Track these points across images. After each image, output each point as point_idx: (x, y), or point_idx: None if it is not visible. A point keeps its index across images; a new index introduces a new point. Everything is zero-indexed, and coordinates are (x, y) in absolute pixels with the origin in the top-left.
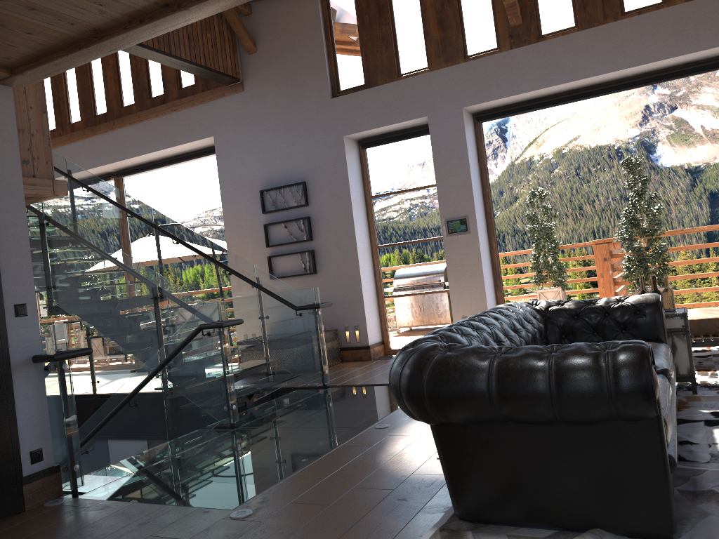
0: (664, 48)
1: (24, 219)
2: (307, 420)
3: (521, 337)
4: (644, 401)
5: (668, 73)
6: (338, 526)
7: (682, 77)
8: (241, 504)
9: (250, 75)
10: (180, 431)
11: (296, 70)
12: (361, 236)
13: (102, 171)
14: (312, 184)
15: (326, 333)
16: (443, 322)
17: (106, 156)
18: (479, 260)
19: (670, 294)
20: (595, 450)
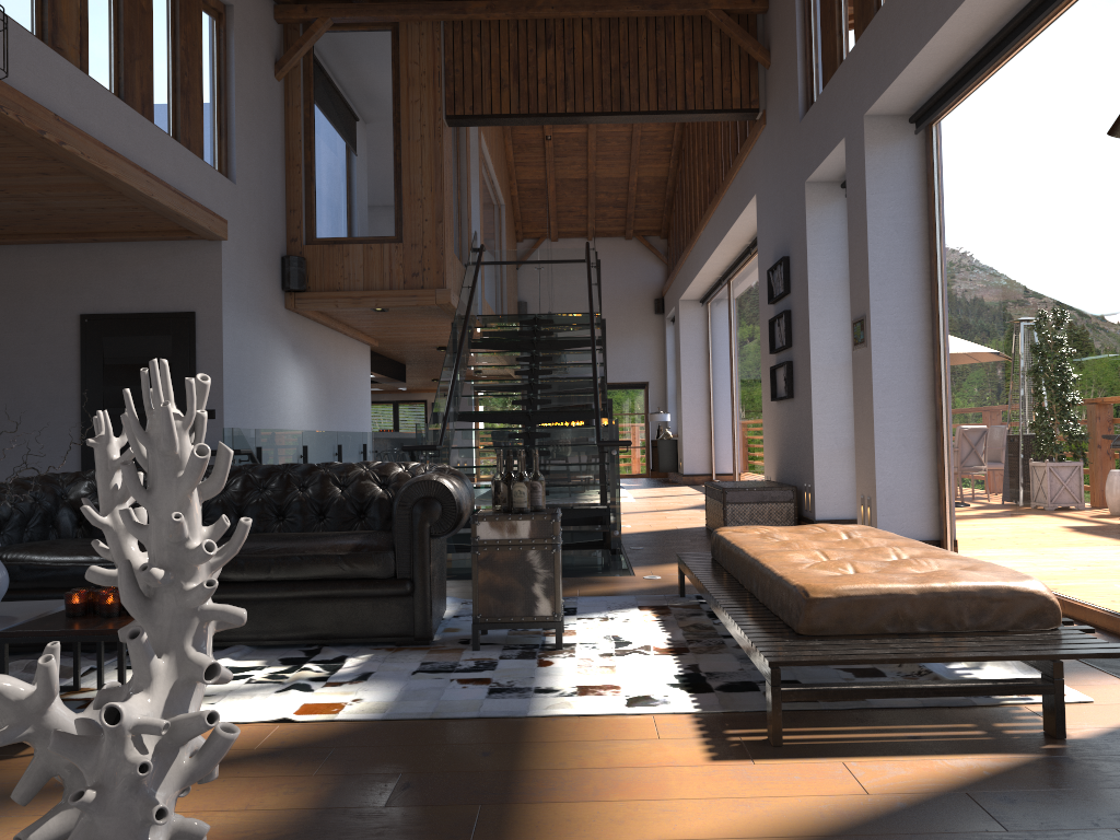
0: None
1: (221, 344)
2: None
3: (264, 497)
4: None
5: None
6: None
7: None
8: None
9: (768, 100)
10: None
11: (785, 84)
12: (831, 343)
13: (740, 244)
14: (792, 259)
15: (763, 489)
16: None
17: (723, 227)
18: (872, 397)
19: (511, 484)
20: None
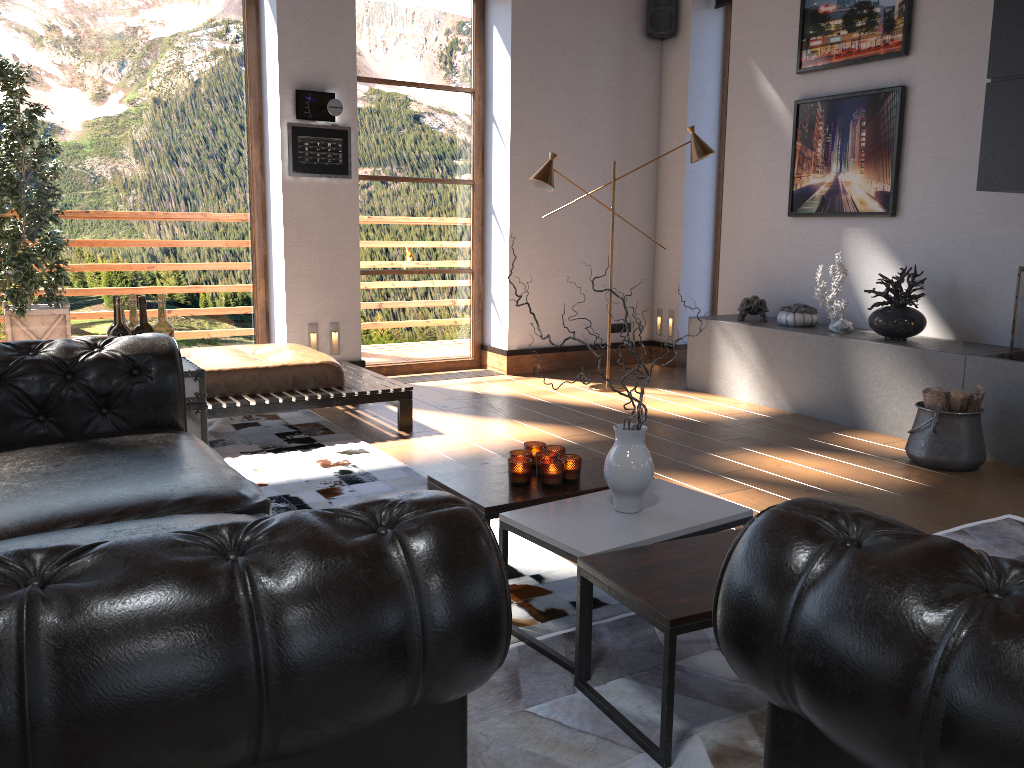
0: None
1: None
2: None
3: None
4: (495, 657)
5: None
6: None
7: None
8: None
9: None
10: None
11: None
12: None
13: None
14: None
15: None
16: None
17: None
18: None
19: (170, 334)
20: None
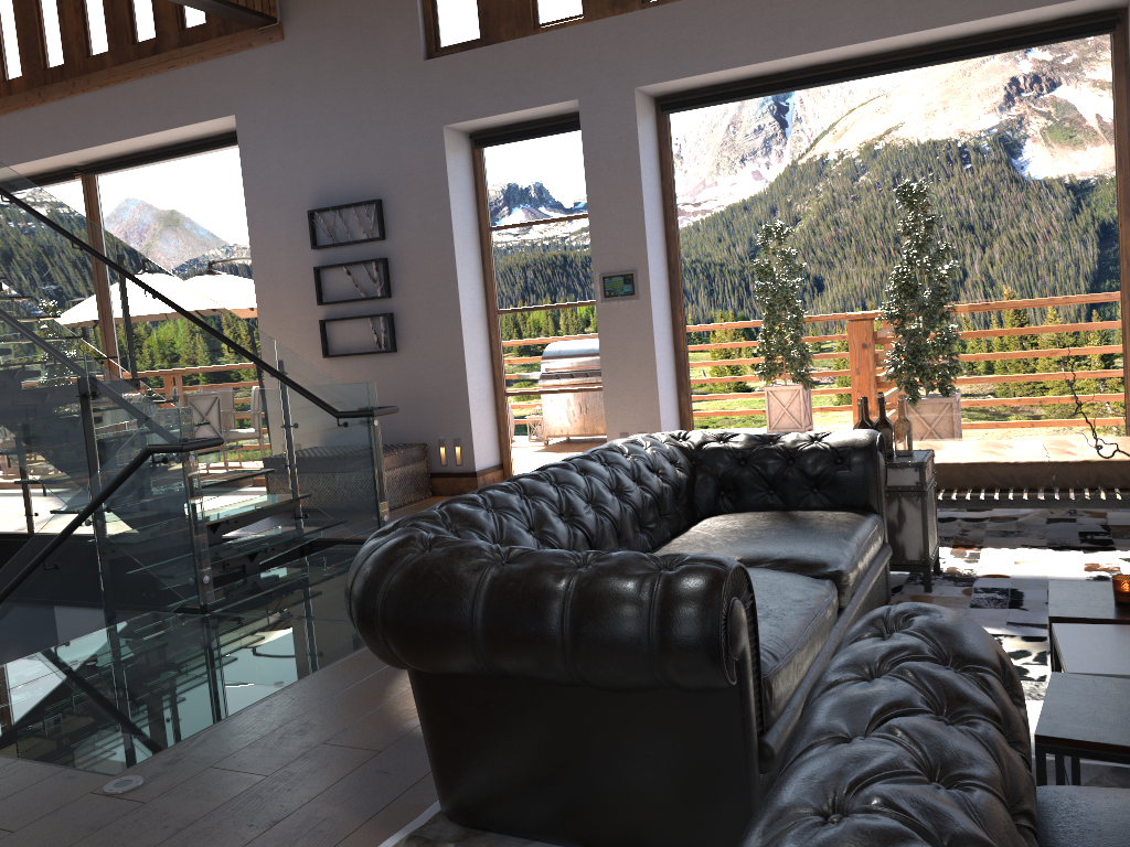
0: (964, 3)
1: None
2: (324, 603)
3: (626, 503)
4: (704, 666)
5: (971, 45)
6: (258, 820)
7: (992, 54)
8: (134, 766)
9: (294, 13)
10: (124, 612)
11: (369, 8)
12: (470, 295)
13: (60, 164)
14: (392, 204)
15: (407, 450)
16: (596, 438)
17: (63, 140)
18: (652, 344)
19: (905, 428)
20: (643, 731)
